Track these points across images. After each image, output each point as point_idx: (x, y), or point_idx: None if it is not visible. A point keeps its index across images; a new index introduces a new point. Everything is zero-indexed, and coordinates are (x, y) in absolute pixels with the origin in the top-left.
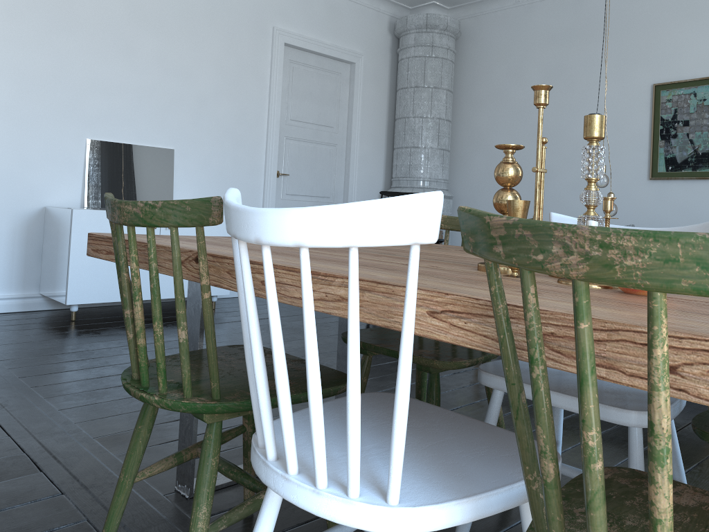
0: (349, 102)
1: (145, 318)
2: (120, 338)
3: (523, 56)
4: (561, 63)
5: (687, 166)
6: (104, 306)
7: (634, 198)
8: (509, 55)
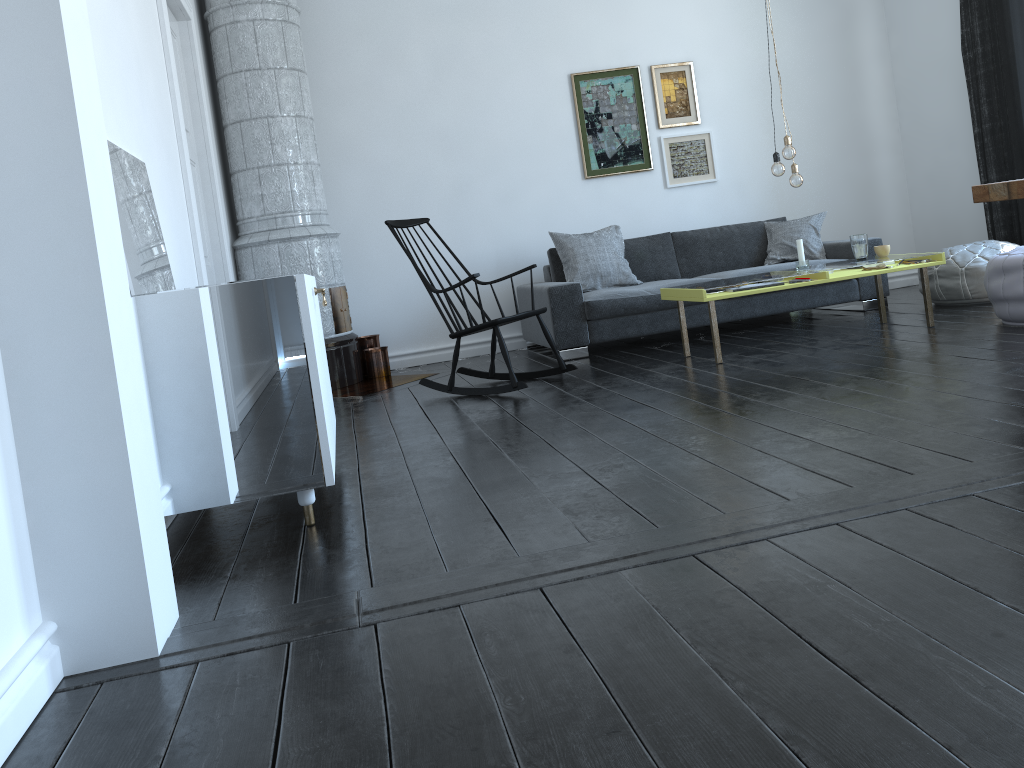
0: (191, 88)
1: (356, 483)
2: (518, 481)
3: (397, 33)
4: (455, 45)
5: (618, 161)
6: (174, 520)
7: (572, 202)
8: (375, 30)
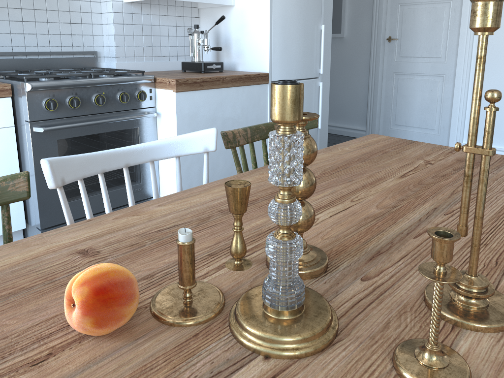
0: None
1: None
2: None
3: None
4: None
5: None
6: None
7: None
8: None
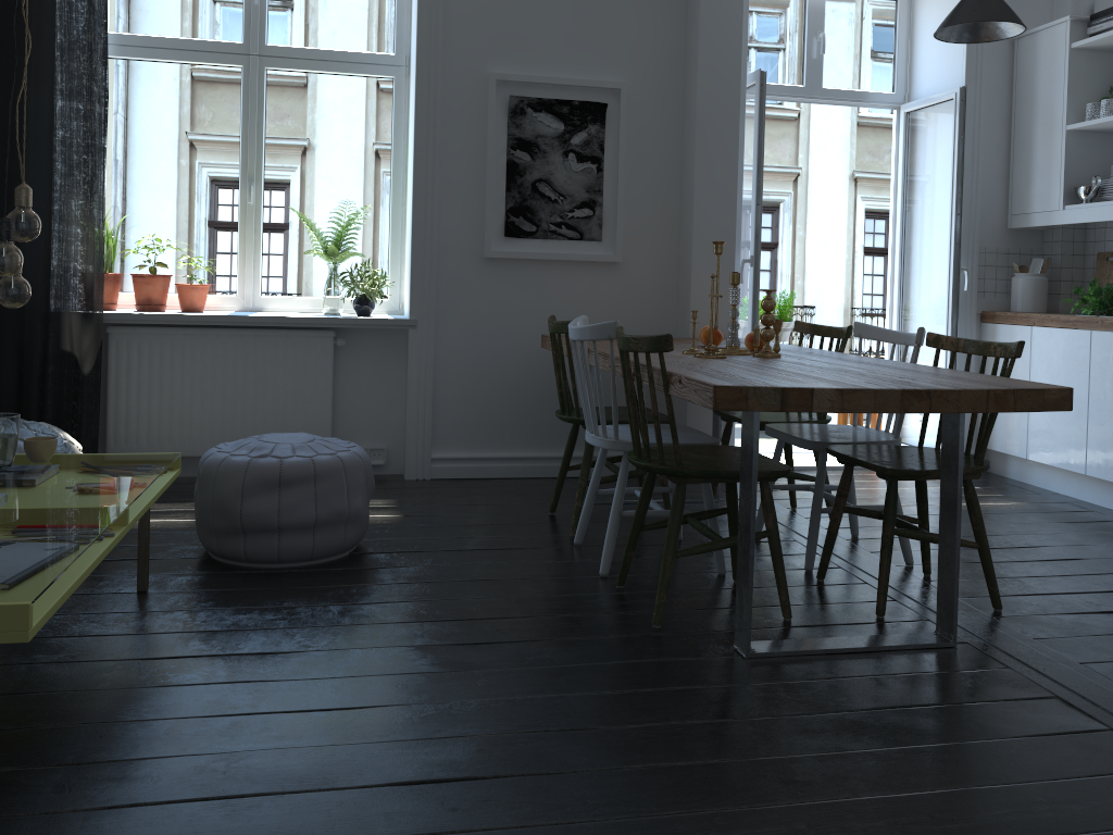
0: None
1: None
2: None
3: None
4: None
5: None
6: None
7: None
8: None
